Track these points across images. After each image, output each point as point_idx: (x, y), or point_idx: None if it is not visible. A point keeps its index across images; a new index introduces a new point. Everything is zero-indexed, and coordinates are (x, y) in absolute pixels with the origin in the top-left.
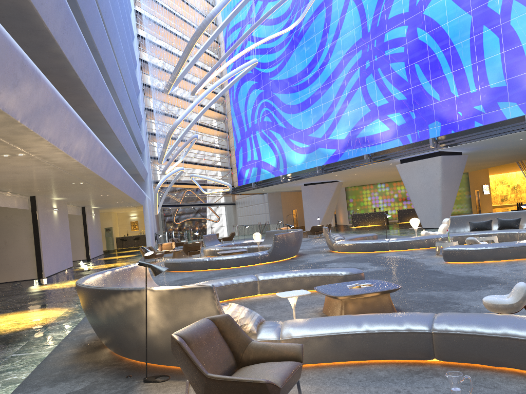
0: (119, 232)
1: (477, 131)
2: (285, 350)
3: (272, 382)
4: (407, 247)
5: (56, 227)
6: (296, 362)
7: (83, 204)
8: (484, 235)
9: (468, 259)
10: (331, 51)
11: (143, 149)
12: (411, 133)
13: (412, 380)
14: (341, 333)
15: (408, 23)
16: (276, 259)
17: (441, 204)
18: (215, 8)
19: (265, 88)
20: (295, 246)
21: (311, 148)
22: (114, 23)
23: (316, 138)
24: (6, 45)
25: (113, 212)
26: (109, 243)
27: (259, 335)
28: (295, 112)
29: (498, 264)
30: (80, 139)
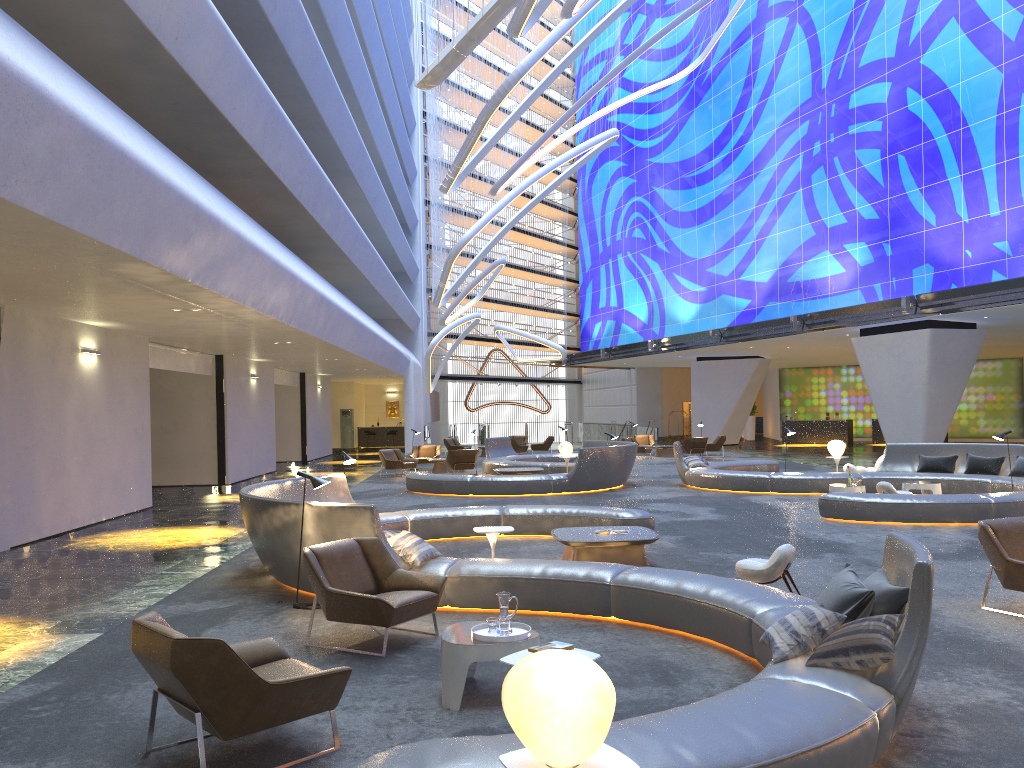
0: (366, 418)
1: (985, 291)
2: (426, 580)
3: (384, 600)
4: (800, 488)
5: (253, 405)
6: (430, 592)
7: (302, 370)
8: (921, 481)
9: (852, 516)
10: (756, 118)
11: (414, 276)
12: (881, 282)
13: (568, 631)
14: (514, 576)
15: (892, 78)
16: (580, 489)
17: (925, 418)
18: (526, 61)
19: (639, 176)
20: (616, 470)
21: (708, 293)
22: (366, 76)
23: (719, 277)
24: (177, 201)
25: (356, 383)
26: (346, 436)
27: (423, 569)
28: (686, 225)
29: (890, 528)
30: (279, 288)
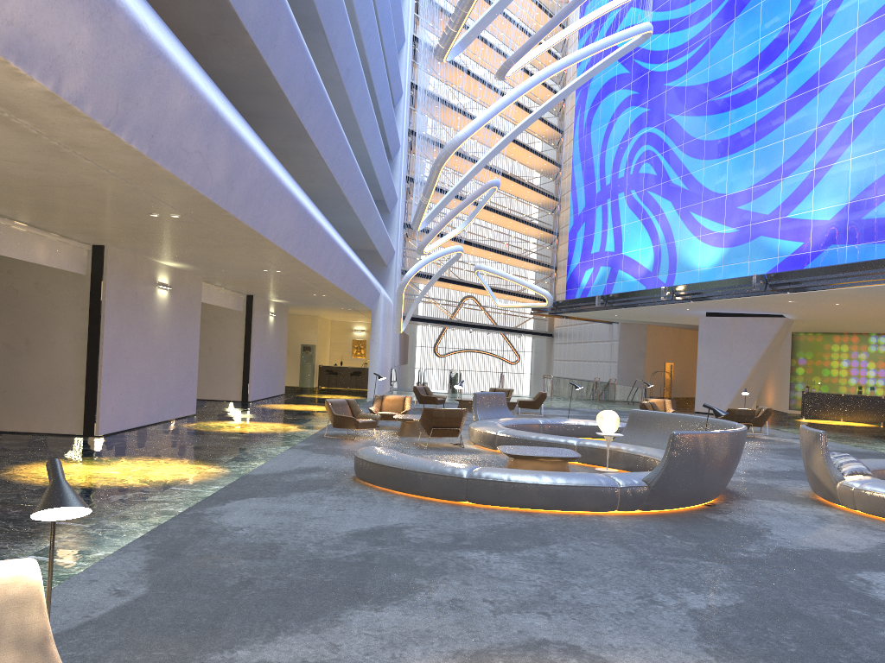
0: (330, 356)
1: None
2: None
3: None
4: None
5: (160, 326)
6: None
7: (246, 290)
8: None
9: None
10: (828, 18)
11: (392, 204)
12: None
13: None
14: None
15: None
16: (666, 506)
17: None
18: None
19: (653, 104)
20: (724, 473)
21: (739, 235)
22: None
23: (757, 215)
24: None
25: (322, 318)
26: (305, 374)
27: None
28: (713, 156)
29: None
30: None
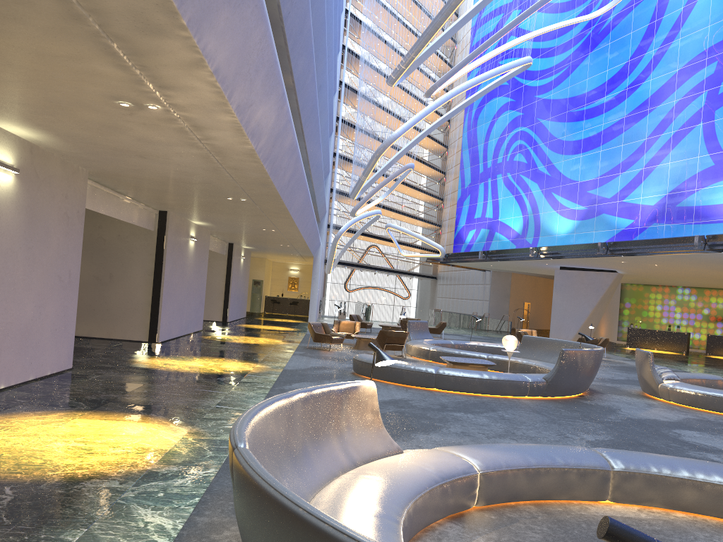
0: (271, 289)
1: None
2: None
3: None
4: None
5: (189, 266)
6: None
7: (232, 240)
8: None
9: None
10: (657, 60)
11: (326, 175)
12: None
13: None
14: None
15: None
16: (556, 395)
17: None
18: None
19: (526, 110)
20: (590, 376)
21: (588, 211)
22: None
23: (601, 198)
24: None
25: (267, 259)
26: (255, 302)
27: None
28: (570, 152)
29: None
30: (268, 102)
